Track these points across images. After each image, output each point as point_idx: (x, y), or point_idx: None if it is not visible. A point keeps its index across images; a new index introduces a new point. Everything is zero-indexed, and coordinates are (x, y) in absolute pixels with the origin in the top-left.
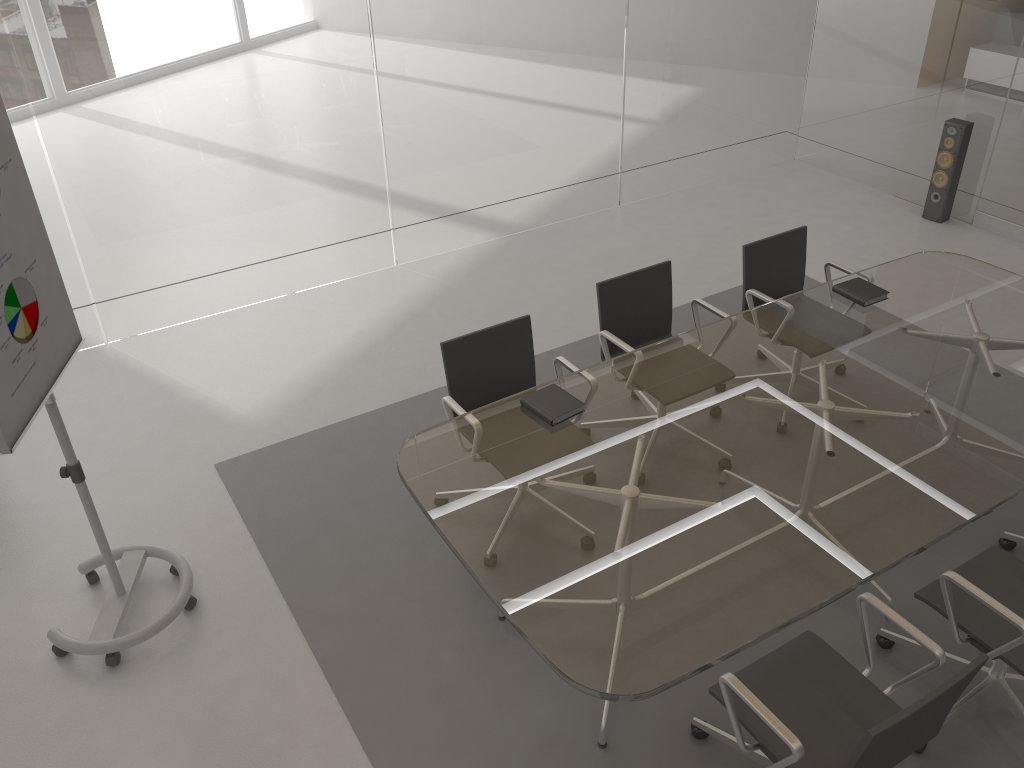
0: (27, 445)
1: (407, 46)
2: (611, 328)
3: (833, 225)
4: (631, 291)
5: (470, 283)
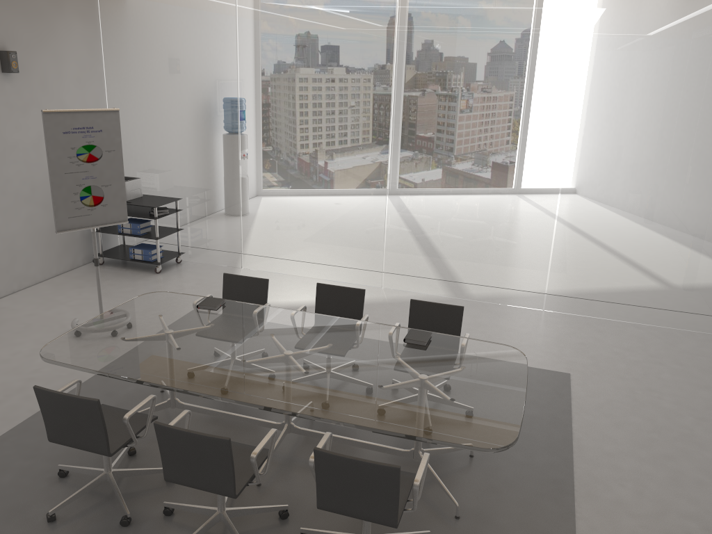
0: (169, 282)
1: (407, 174)
2: (321, 310)
3: (659, 372)
4: (336, 295)
5: (394, 305)
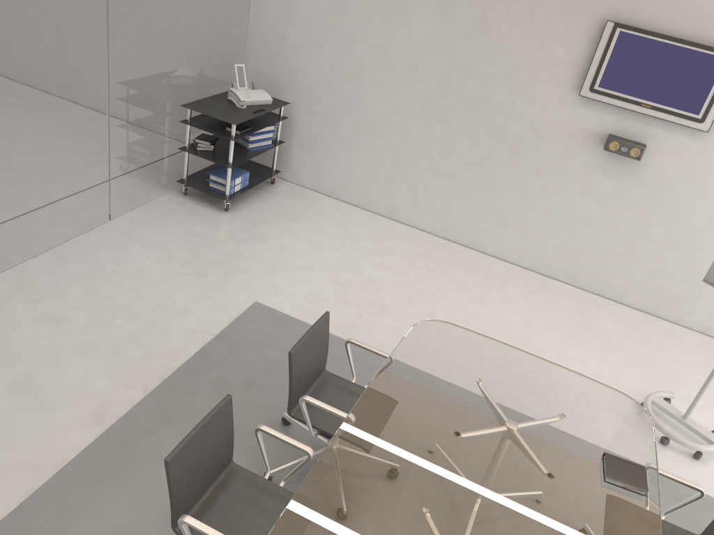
0: None
1: None
2: None
3: None
4: None
5: None
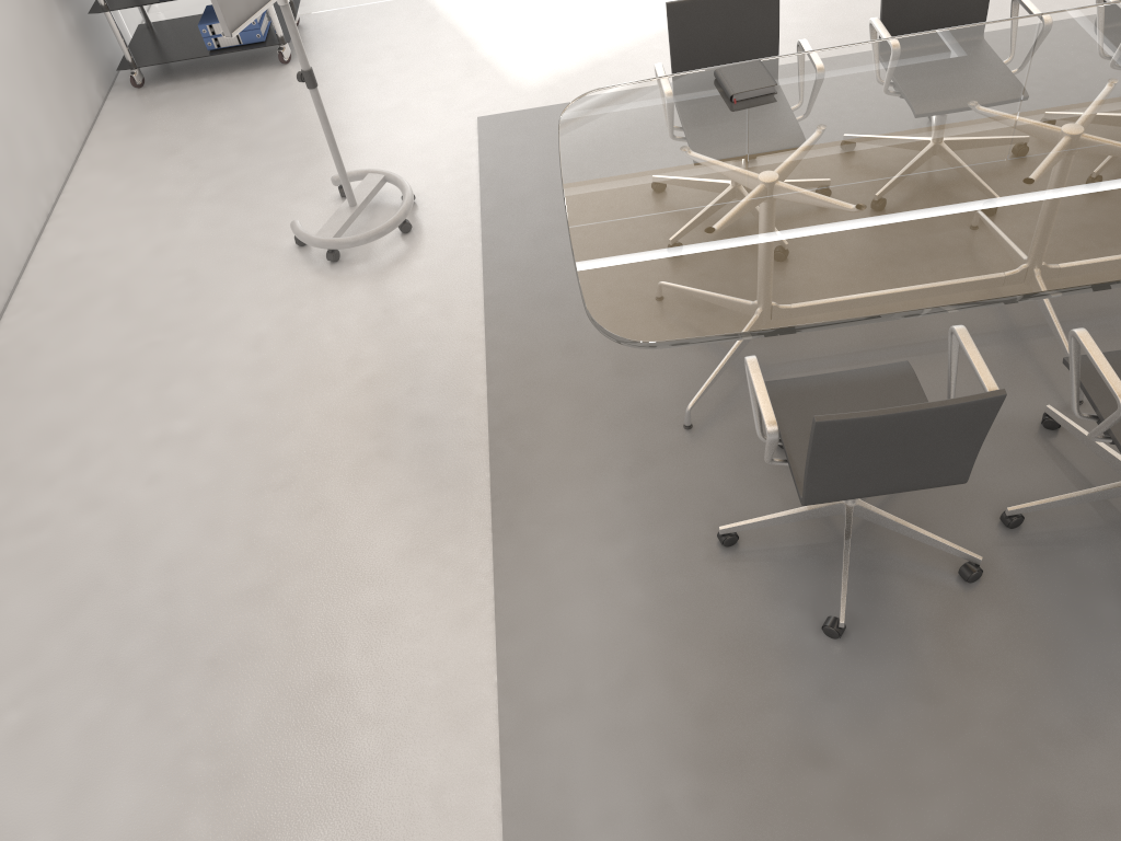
0: (339, 76)
1: None
2: (894, 19)
3: None
4: None
5: None
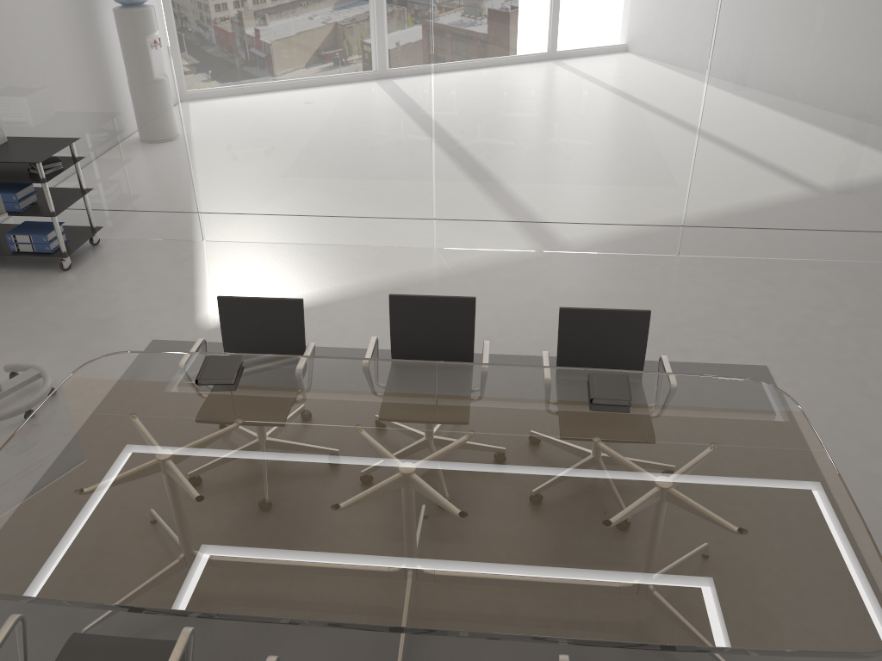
0: (91, 287)
1: (463, 65)
2: (401, 339)
3: (879, 341)
4: (426, 312)
5: (467, 279)
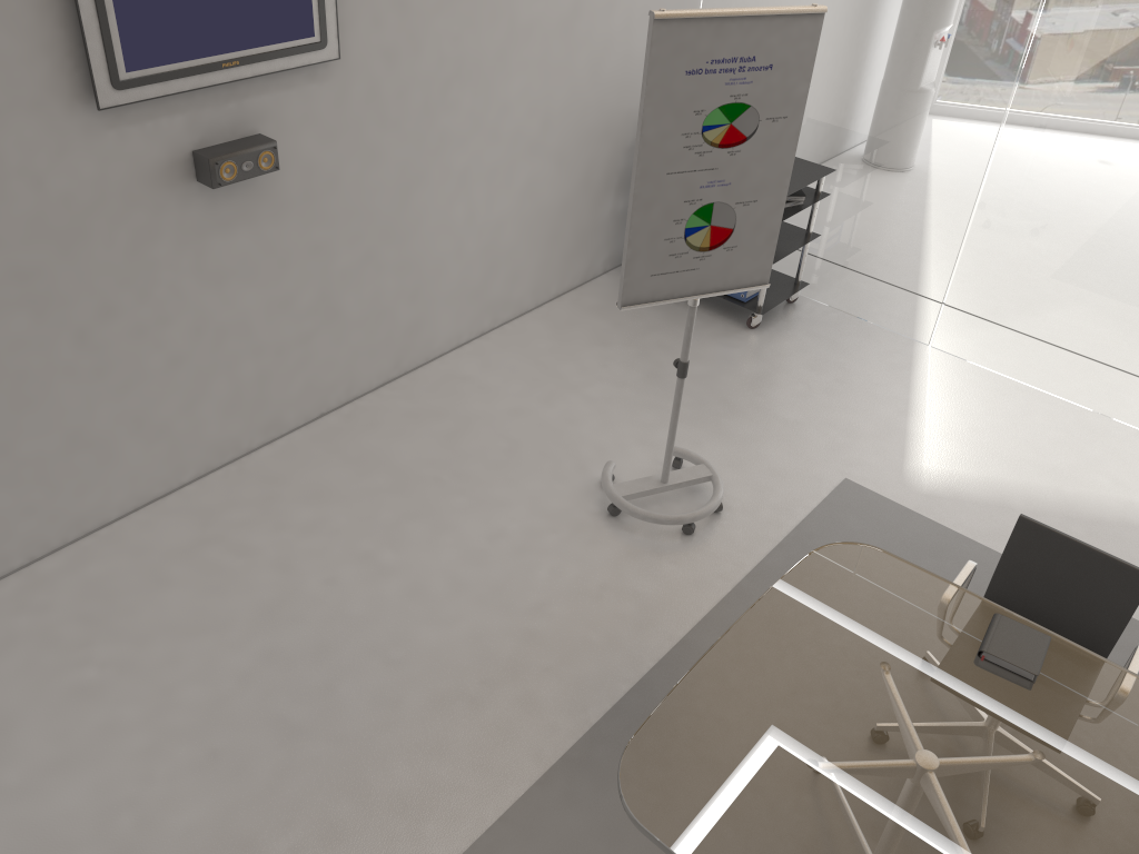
0: (778, 365)
1: None
2: None
3: None
4: None
5: None
